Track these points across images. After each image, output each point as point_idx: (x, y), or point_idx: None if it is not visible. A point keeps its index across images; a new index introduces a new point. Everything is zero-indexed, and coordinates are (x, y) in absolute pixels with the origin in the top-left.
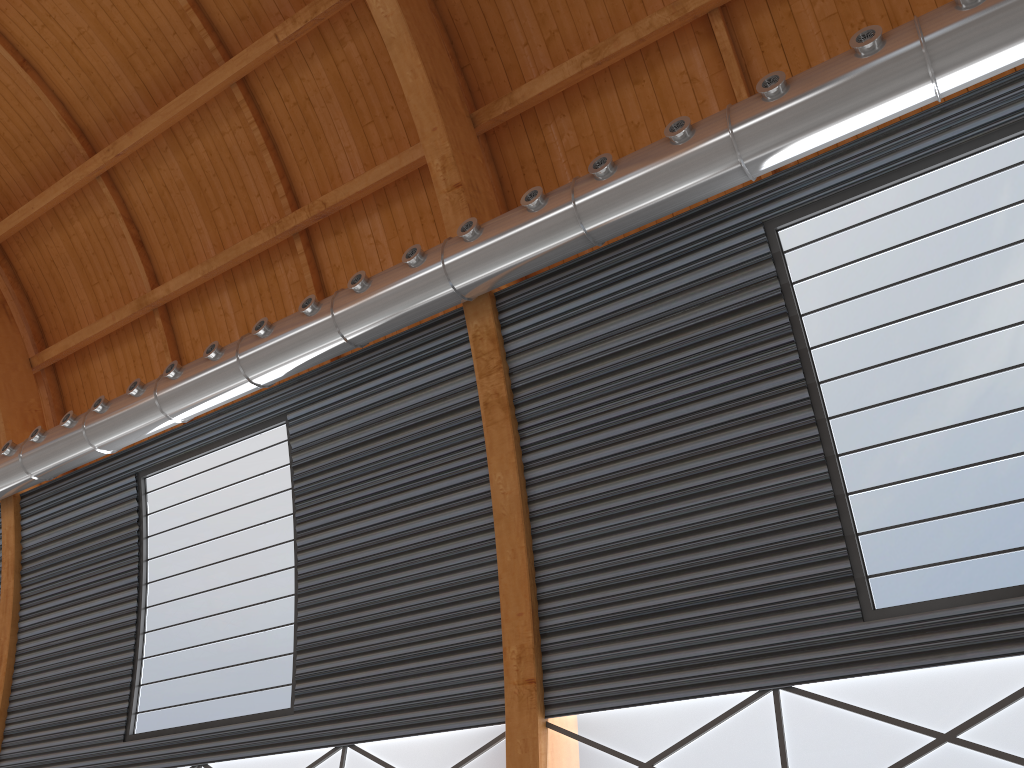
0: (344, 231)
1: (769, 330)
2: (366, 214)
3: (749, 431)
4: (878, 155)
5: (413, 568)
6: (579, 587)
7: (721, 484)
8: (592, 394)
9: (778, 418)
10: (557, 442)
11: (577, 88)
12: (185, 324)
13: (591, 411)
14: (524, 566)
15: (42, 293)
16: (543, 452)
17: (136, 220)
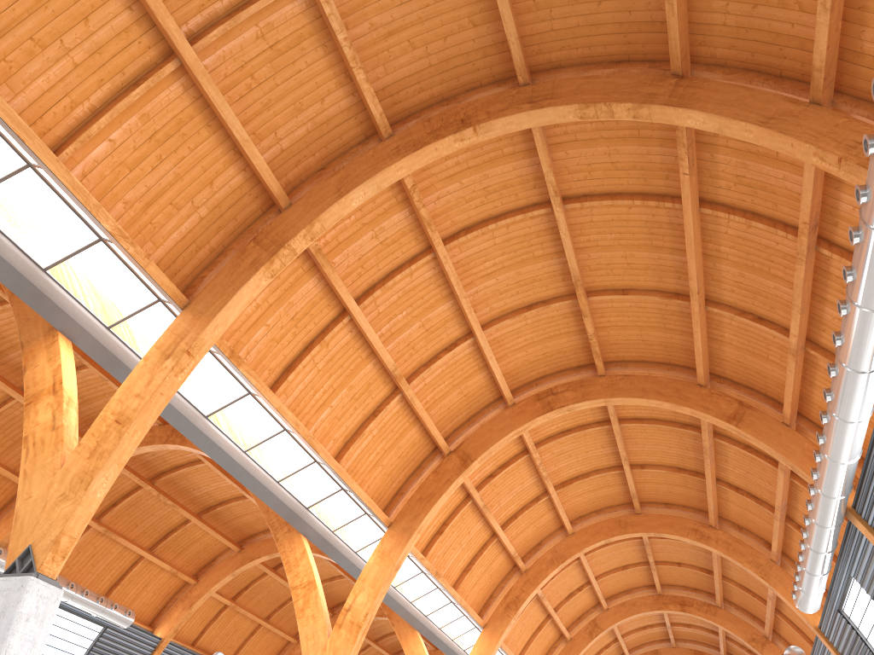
0: (838, 219)
1: None
2: (836, 199)
3: None
4: None
5: None
6: None
7: None
8: None
9: None
10: None
11: (849, 9)
12: (828, 342)
13: None
14: None
15: (752, 380)
16: None
17: (744, 309)
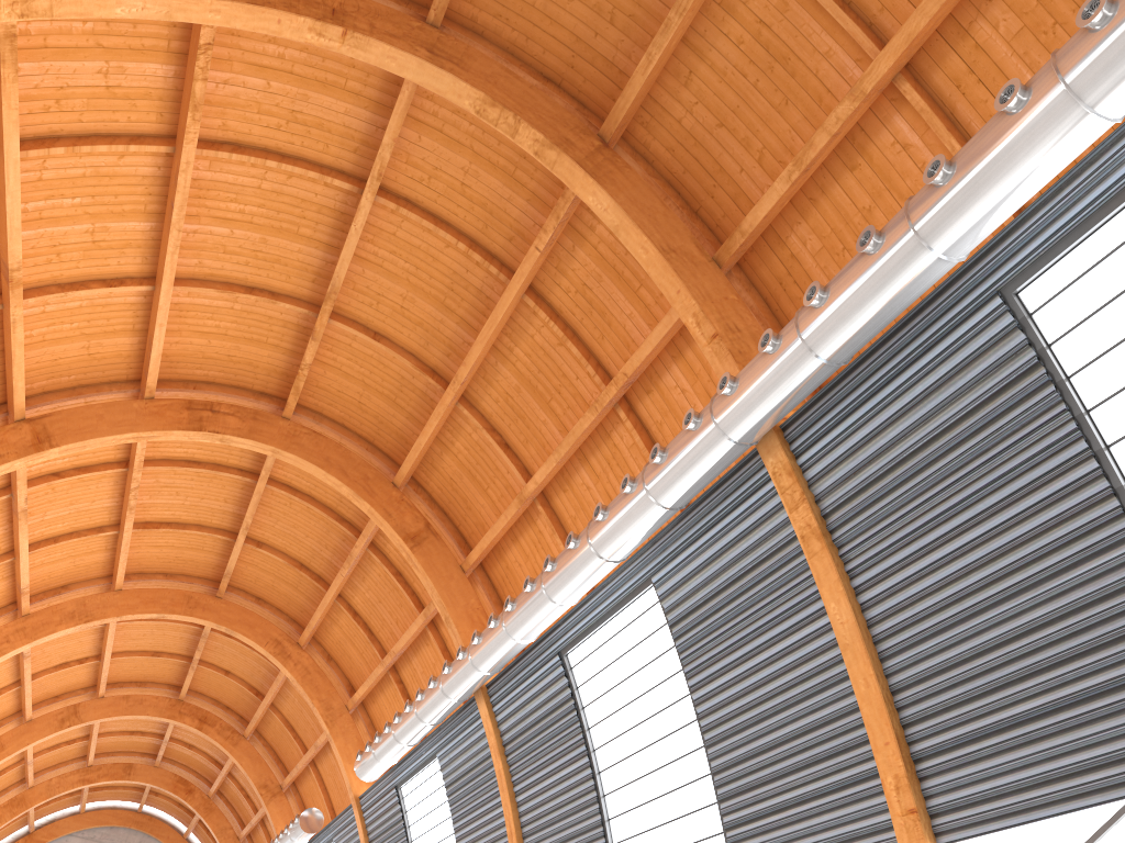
0: (654, 388)
1: (1038, 403)
2: (666, 368)
3: (1050, 515)
4: (1089, 187)
5: (789, 707)
6: (934, 707)
7: (1037, 577)
8: (893, 506)
9: (1074, 495)
10: (876, 561)
11: (801, 193)
12: (561, 505)
13: (897, 523)
14: (878, 694)
15: (453, 506)
16: (866, 574)
17: (496, 427)
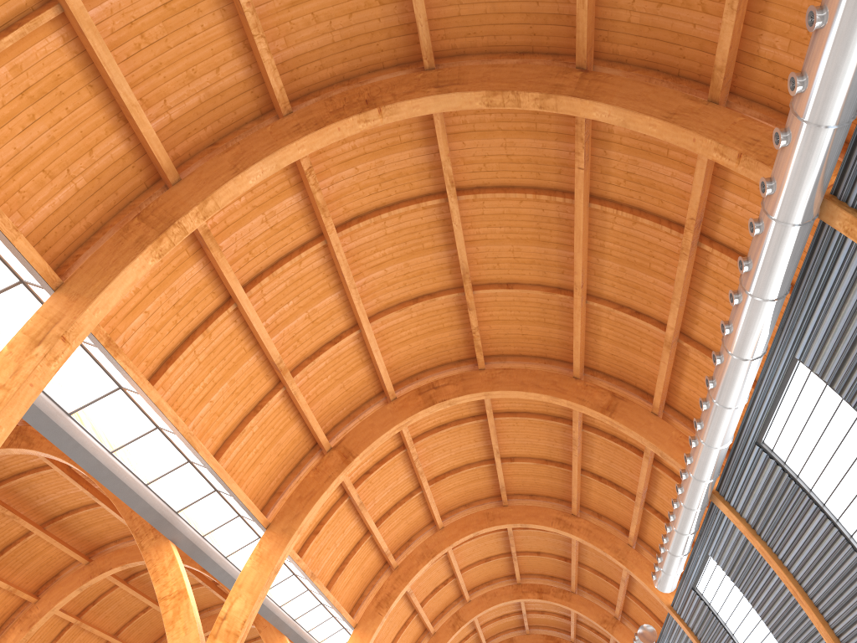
0: (720, 216)
1: None
2: (720, 197)
3: None
4: None
5: None
6: None
7: None
8: None
9: None
10: None
11: (750, 12)
12: (700, 334)
13: None
14: None
15: (624, 373)
16: None
17: (623, 304)
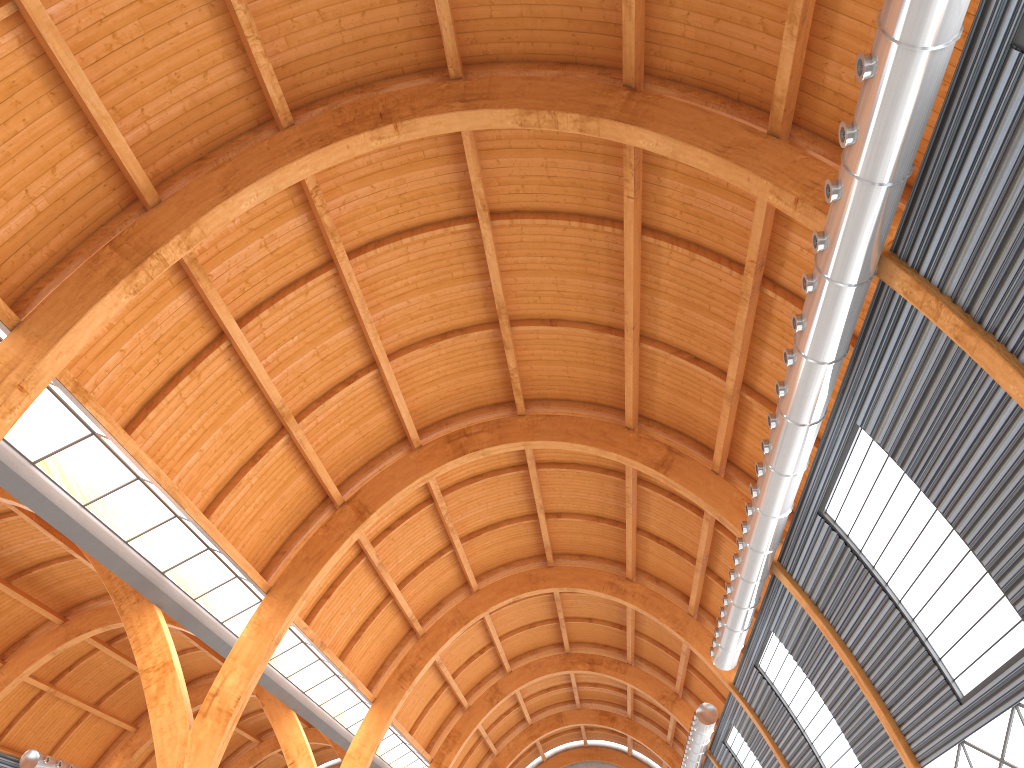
0: (784, 259)
1: None
2: (785, 238)
3: None
4: None
5: (1023, 490)
6: None
7: None
8: (1020, 277)
9: None
10: None
11: (814, 38)
12: (764, 387)
13: None
14: None
15: (683, 424)
16: None
17: (680, 348)
